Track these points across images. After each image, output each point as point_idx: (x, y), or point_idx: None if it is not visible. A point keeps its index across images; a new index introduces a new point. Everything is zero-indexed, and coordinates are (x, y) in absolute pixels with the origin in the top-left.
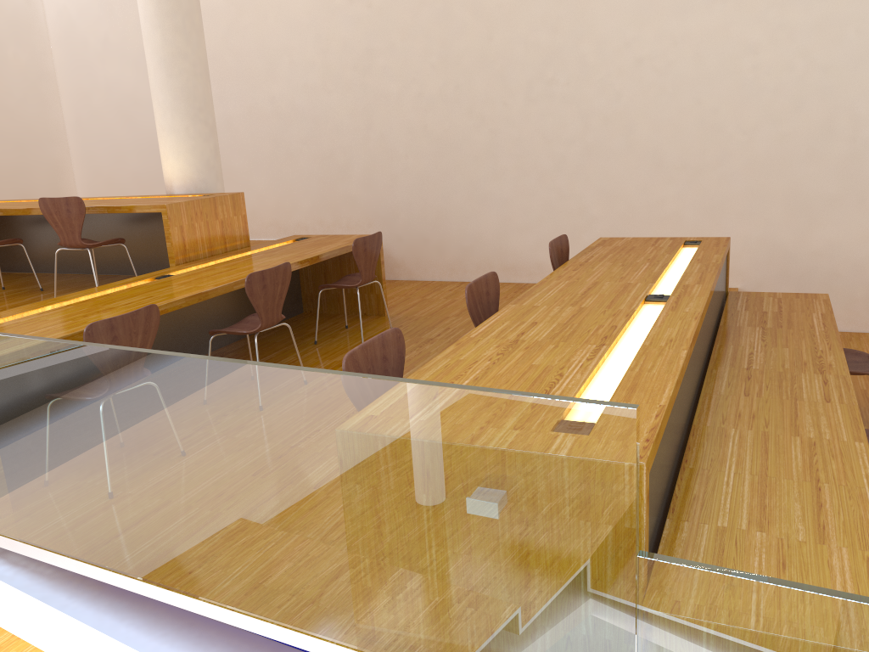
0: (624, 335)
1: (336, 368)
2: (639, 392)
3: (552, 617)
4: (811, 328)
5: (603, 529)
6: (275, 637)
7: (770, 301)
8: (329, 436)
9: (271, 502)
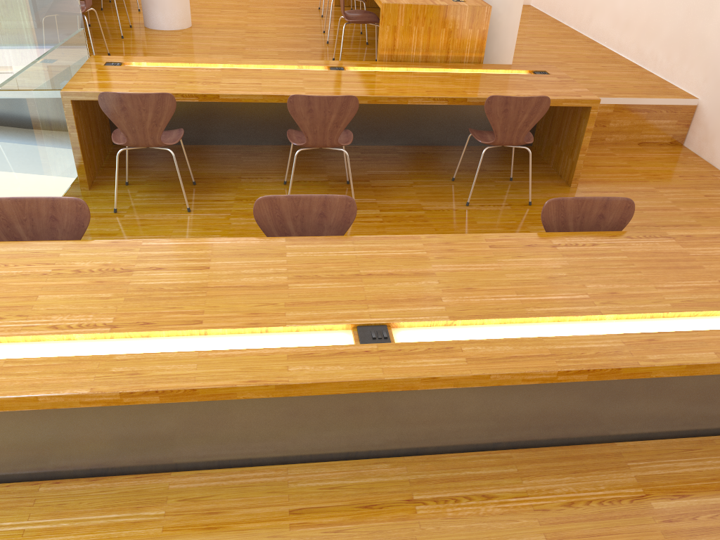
0: (185, 337)
1: (402, 210)
2: None
3: None
4: None
5: None
6: None
7: None
8: None
9: None
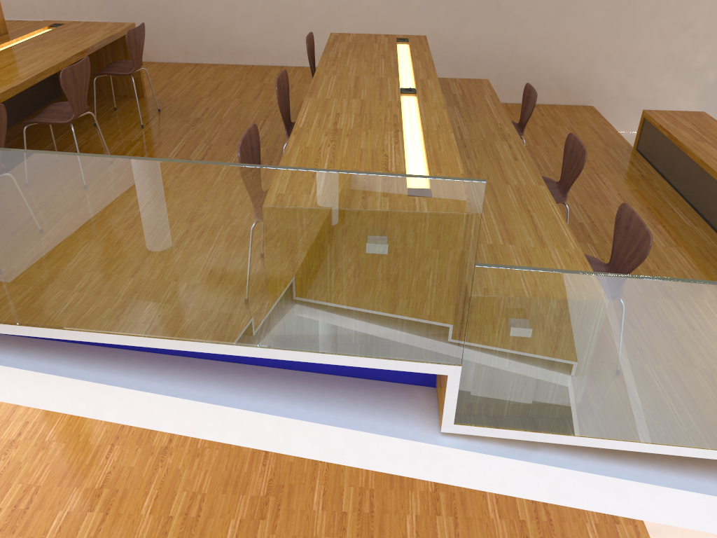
0: (403, 122)
1: (130, 147)
2: (443, 166)
3: (419, 307)
4: (488, 107)
5: (457, 253)
6: (209, 351)
7: (454, 86)
8: (264, 212)
9: (210, 261)
